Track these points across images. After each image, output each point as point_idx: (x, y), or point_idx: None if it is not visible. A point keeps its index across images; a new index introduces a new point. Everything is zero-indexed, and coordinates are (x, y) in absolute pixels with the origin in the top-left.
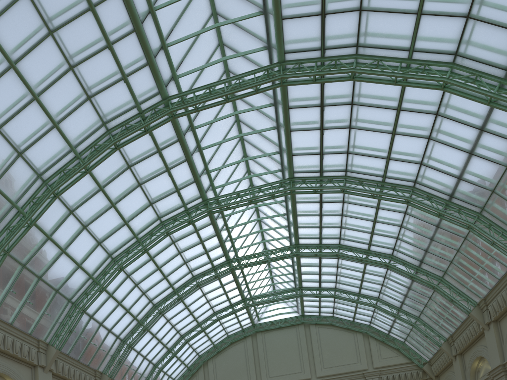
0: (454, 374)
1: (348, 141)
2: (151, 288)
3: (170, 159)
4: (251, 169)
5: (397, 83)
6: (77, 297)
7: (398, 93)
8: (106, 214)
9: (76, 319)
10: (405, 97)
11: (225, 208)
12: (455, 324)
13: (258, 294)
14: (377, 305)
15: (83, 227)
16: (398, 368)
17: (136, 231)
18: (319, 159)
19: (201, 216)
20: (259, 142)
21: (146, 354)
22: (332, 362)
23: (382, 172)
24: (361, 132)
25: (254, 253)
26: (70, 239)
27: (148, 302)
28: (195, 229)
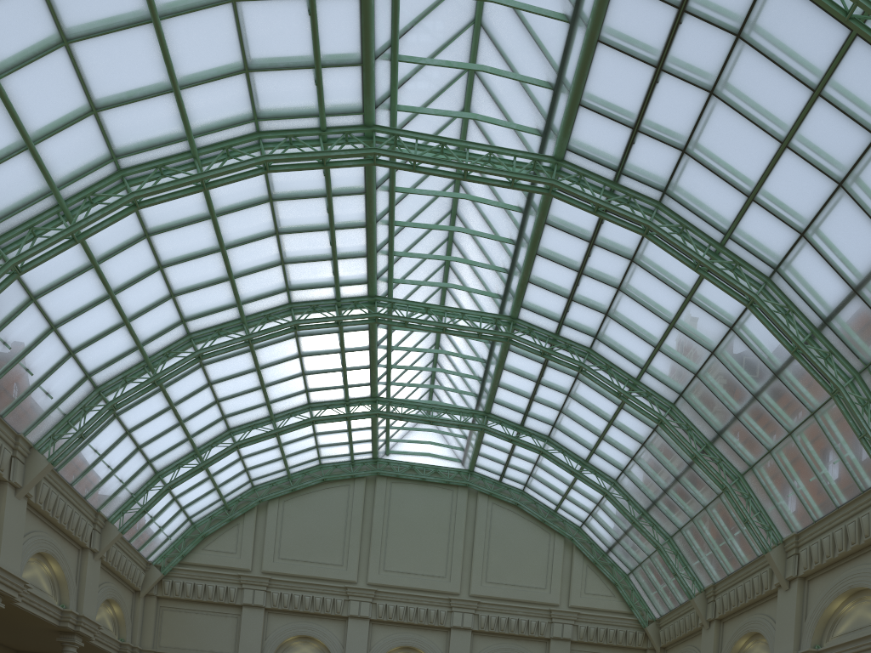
0: (698, 652)
1: (696, 123)
2: (193, 291)
3: None
4: (474, 110)
5: (851, 22)
6: (6, 228)
7: (833, 54)
8: (130, 37)
9: None
10: (840, 69)
11: (400, 170)
12: (730, 566)
13: (403, 399)
14: (611, 493)
15: (60, 40)
16: (608, 618)
17: (195, 125)
18: (627, 139)
19: (352, 161)
20: (516, 46)
21: (145, 441)
22: (502, 575)
23: (729, 224)
24: (728, 113)
25: (427, 303)
26: (18, 54)
27: (178, 321)
28: (328, 190)
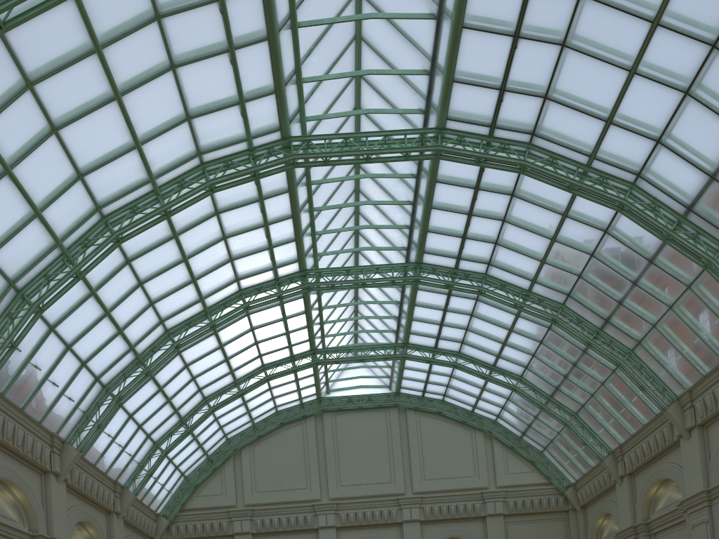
0: (615, 505)
1: (553, 73)
2: (167, 297)
3: (238, 26)
4: (364, 107)
5: None
6: (28, 280)
7: None
8: (101, 115)
9: (24, 326)
10: None
11: (313, 167)
12: (632, 428)
13: (336, 346)
14: (519, 387)
15: (51, 130)
16: (531, 490)
17: (155, 169)
18: (496, 99)
19: (277, 169)
20: (393, 48)
21: (144, 420)
22: (437, 471)
23: (593, 147)
24: (579, 58)
25: (347, 266)
26: (23, 147)
27: (158, 322)
28: (260, 195)
